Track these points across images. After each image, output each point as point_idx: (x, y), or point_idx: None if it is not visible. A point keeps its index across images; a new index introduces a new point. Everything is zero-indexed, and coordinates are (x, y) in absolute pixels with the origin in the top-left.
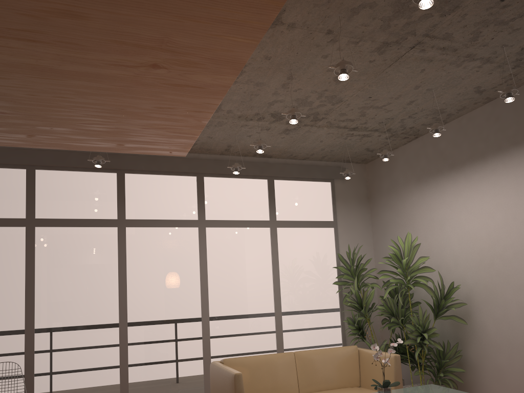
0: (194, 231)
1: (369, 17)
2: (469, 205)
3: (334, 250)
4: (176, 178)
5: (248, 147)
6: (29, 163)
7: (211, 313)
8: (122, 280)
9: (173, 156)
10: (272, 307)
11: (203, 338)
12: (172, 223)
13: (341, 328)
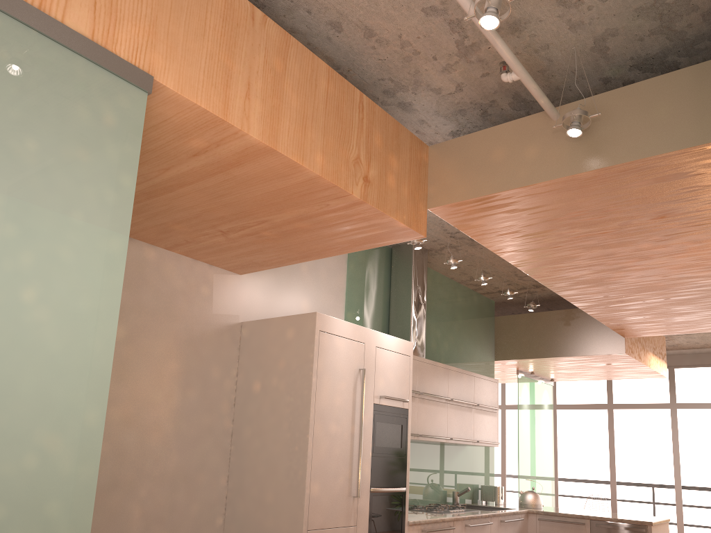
0: None
1: None
2: None
3: None
4: None
5: None
6: None
7: None
8: (675, 448)
9: None
10: None
11: None
12: None
13: None
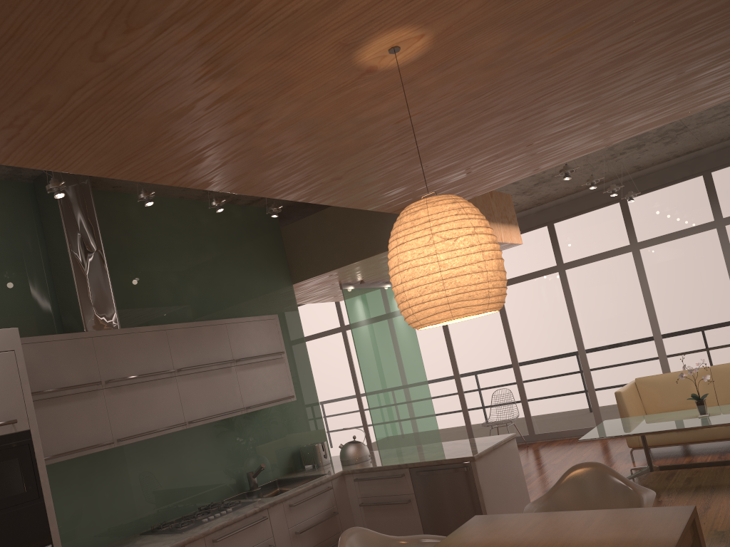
0: (628, 257)
1: None
2: None
3: None
4: (600, 212)
5: (656, 159)
6: None
7: (662, 331)
8: (572, 316)
9: (592, 191)
10: None
11: (658, 356)
12: (604, 255)
13: None
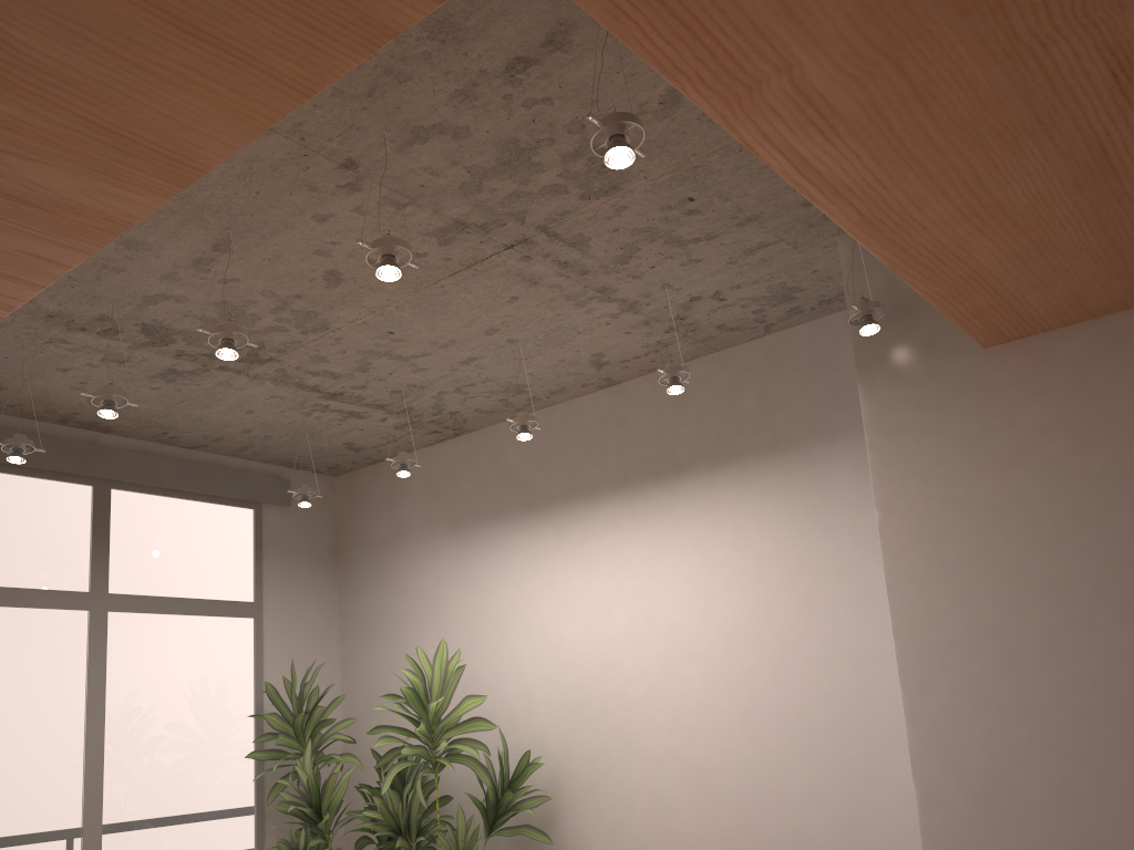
0: None
1: (447, 157)
2: (562, 589)
3: (253, 673)
4: None
5: (52, 398)
6: None
7: None
8: None
9: None
10: (76, 826)
11: None
12: None
13: None
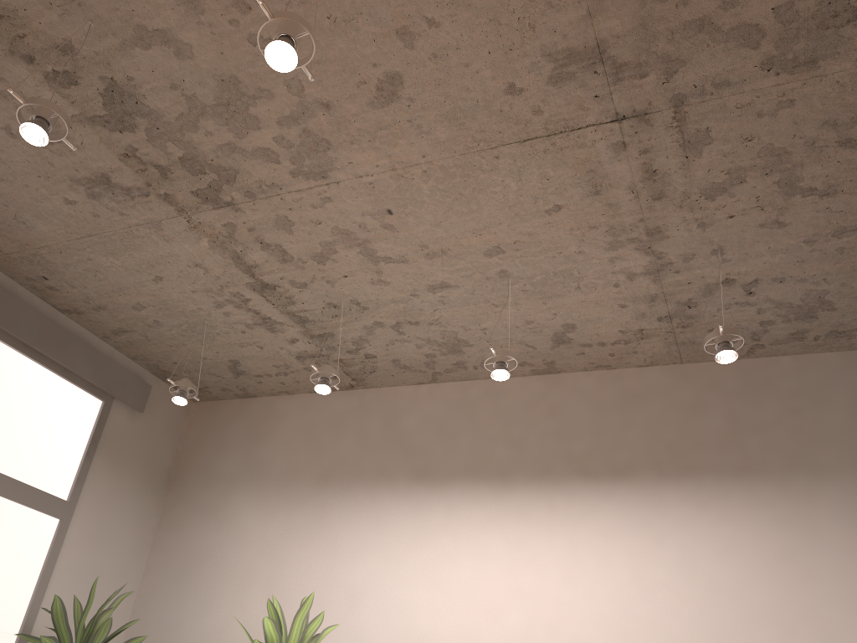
0: None
1: None
2: (442, 573)
3: (35, 583)
4: None
5: None
6: None
7: None
8: None
9: None
10: None
11: None
12: None
13: None
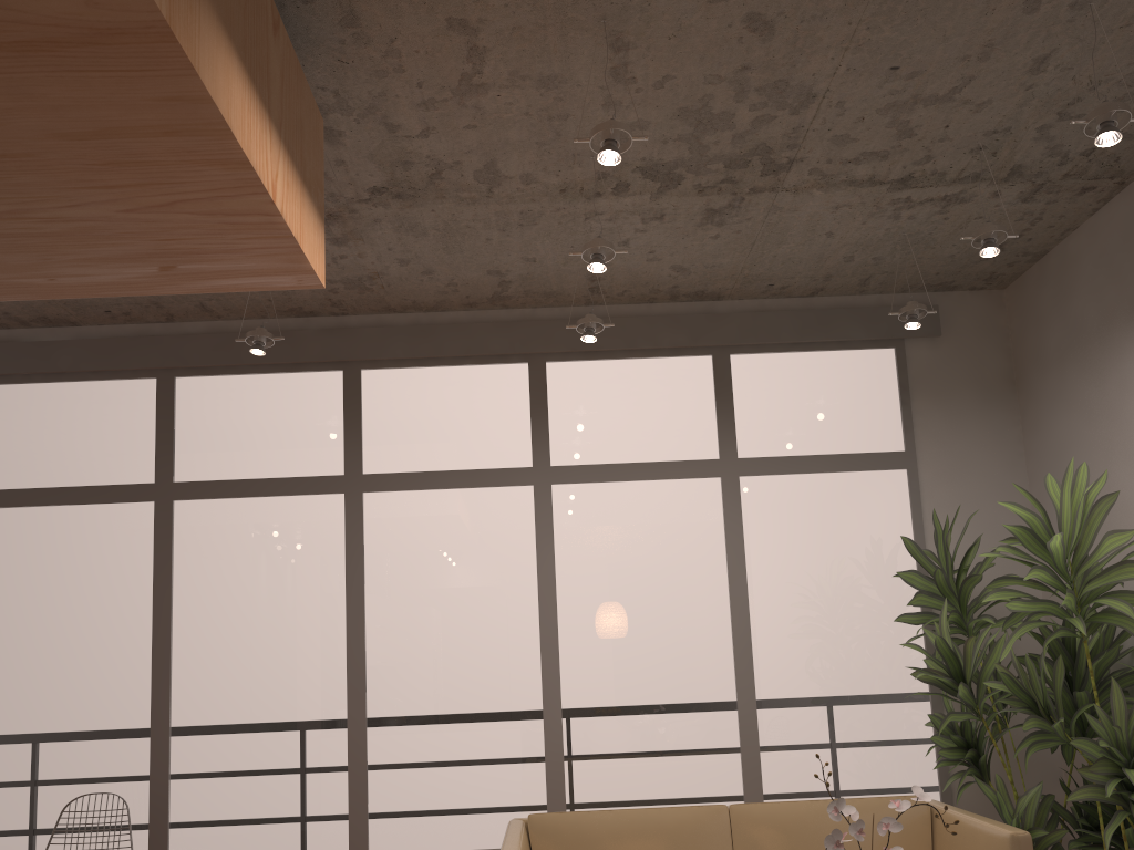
0: (522, 495)
1: None
2: None
3: (910, 530)
4: (480, 372)
5: (643, 276)
6: (162, 364)
7: (567, 695)
8: (354, 615)
9: (472, 319)
10: (729, 683)
11: (546, 757)
12: (469, 479)
13: (933, 744)
